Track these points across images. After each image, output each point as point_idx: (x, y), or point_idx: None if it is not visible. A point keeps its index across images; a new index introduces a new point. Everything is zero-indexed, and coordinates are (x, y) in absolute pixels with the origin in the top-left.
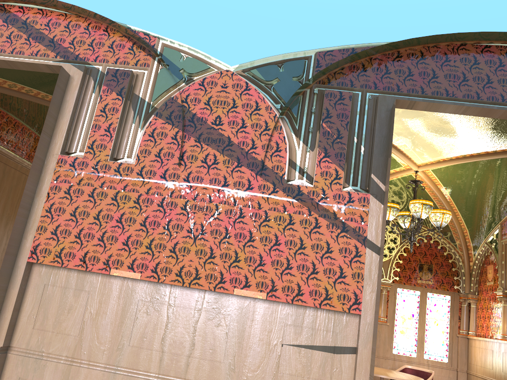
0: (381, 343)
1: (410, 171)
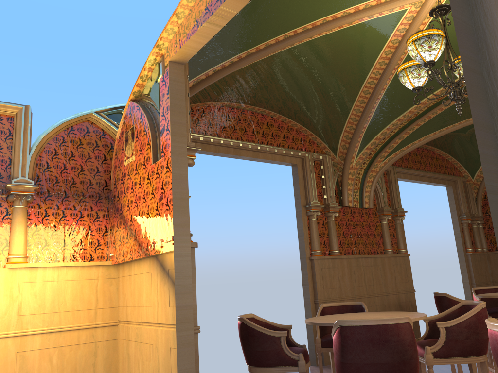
0: None
1: None
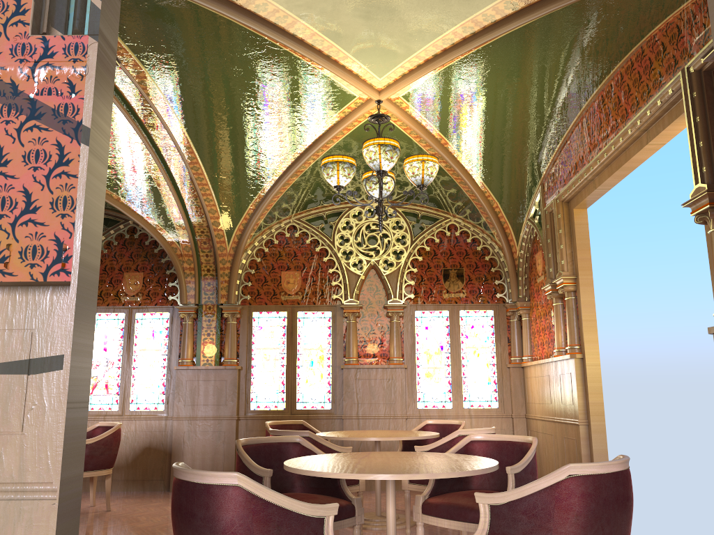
0: (399, 396)
1: (371, 103)
